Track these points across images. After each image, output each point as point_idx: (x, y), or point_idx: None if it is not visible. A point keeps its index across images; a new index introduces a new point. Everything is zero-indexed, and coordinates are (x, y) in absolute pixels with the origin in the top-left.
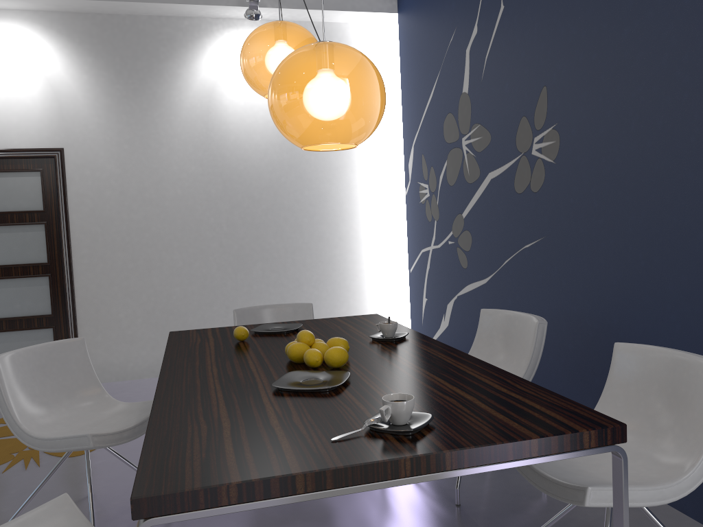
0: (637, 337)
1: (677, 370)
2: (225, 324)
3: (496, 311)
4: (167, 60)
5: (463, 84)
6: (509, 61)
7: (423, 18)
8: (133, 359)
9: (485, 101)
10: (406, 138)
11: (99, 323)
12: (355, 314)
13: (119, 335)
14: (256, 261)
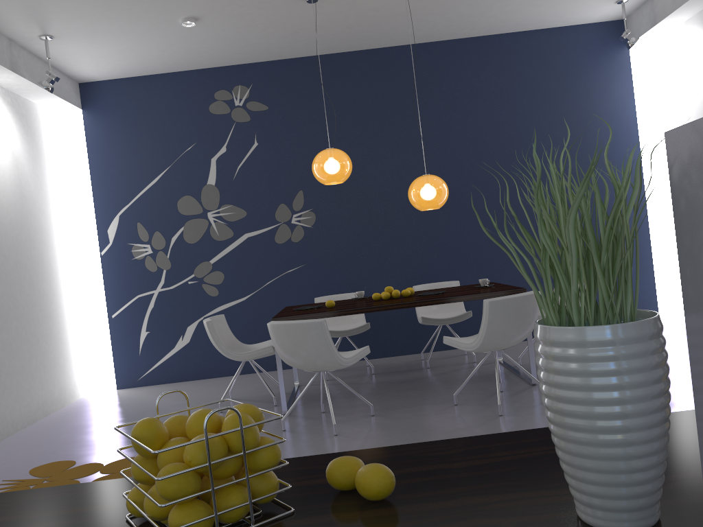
0: None
1: (437, 288)
2: (0, 389)
3: (323, 297)
4: None
5: (208, 179)
6: (266, 173)
7: (139, 125)
8: None
9: (238, 192)
10: (103, 210)
11: None
12: (67, 363)
13: None
14: (12, 319)
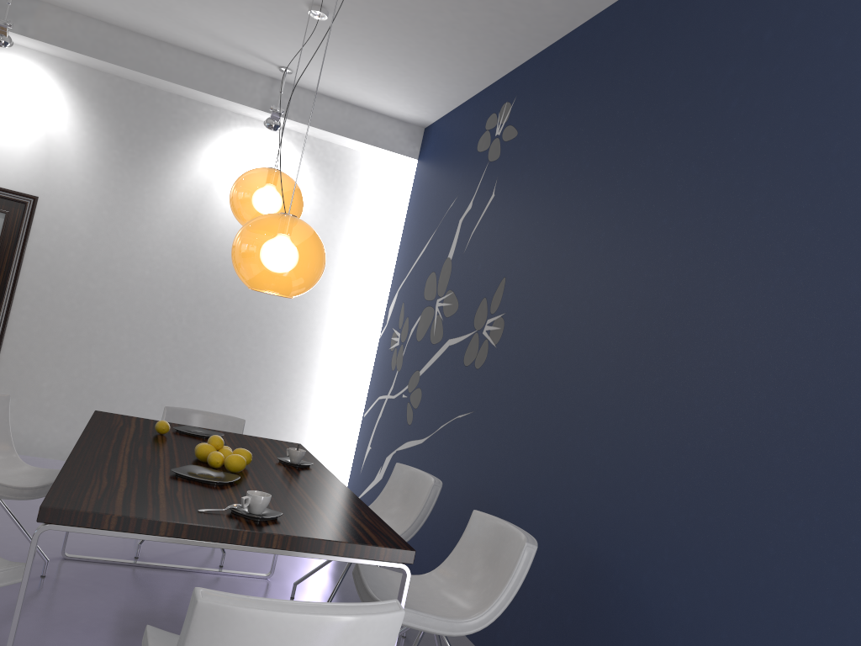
0: (513, 517)
1: (505, 540)
2: None
3: (407, 468)
4: (175, 139)
5: (450, 250)
6: (487, 244)
7: (436, 175)
8: (43, 435)
9: (462, 272)
10: (394, 282)
11: (18, 387)
12: None
13: (36, 405)
14: (207, 365)
